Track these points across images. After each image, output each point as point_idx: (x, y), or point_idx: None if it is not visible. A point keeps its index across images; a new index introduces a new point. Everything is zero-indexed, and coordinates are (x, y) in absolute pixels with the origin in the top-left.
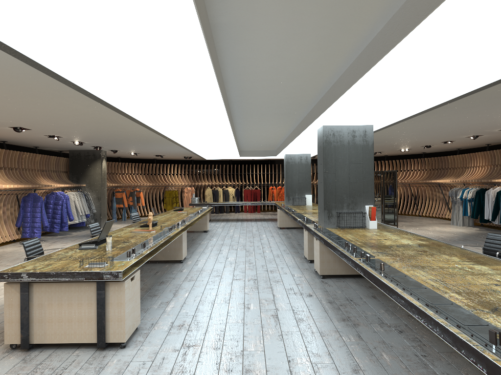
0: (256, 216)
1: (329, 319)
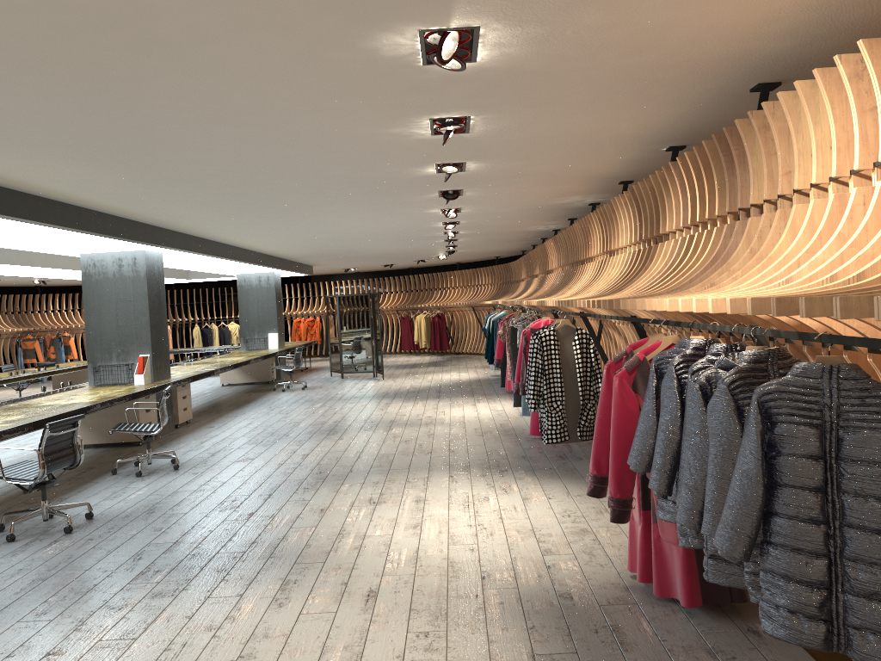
0: None
1: None
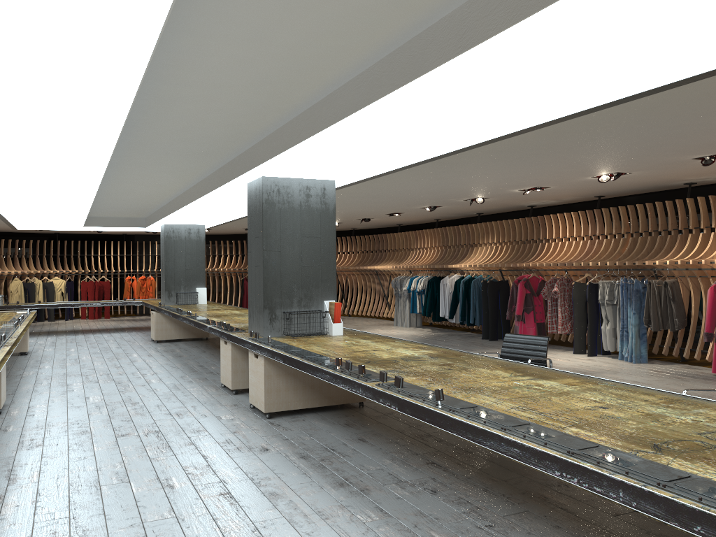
0: (106, 324)
1: (318, 487)
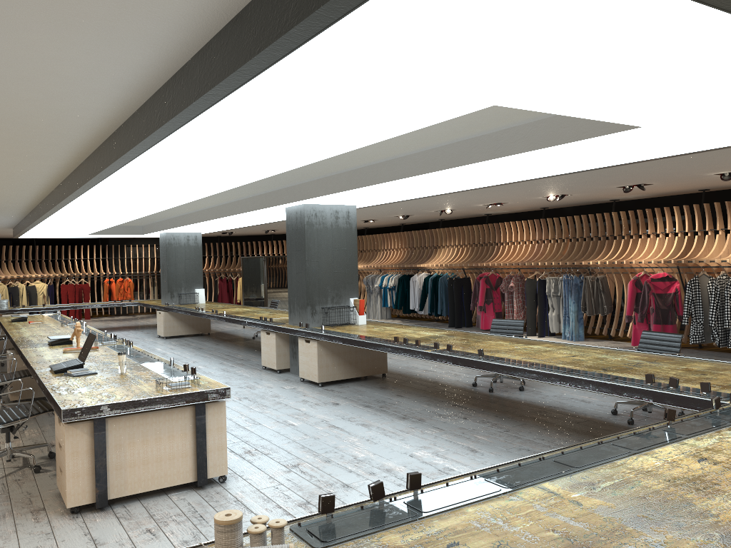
0: (94, 324)
1: (390, 420)
